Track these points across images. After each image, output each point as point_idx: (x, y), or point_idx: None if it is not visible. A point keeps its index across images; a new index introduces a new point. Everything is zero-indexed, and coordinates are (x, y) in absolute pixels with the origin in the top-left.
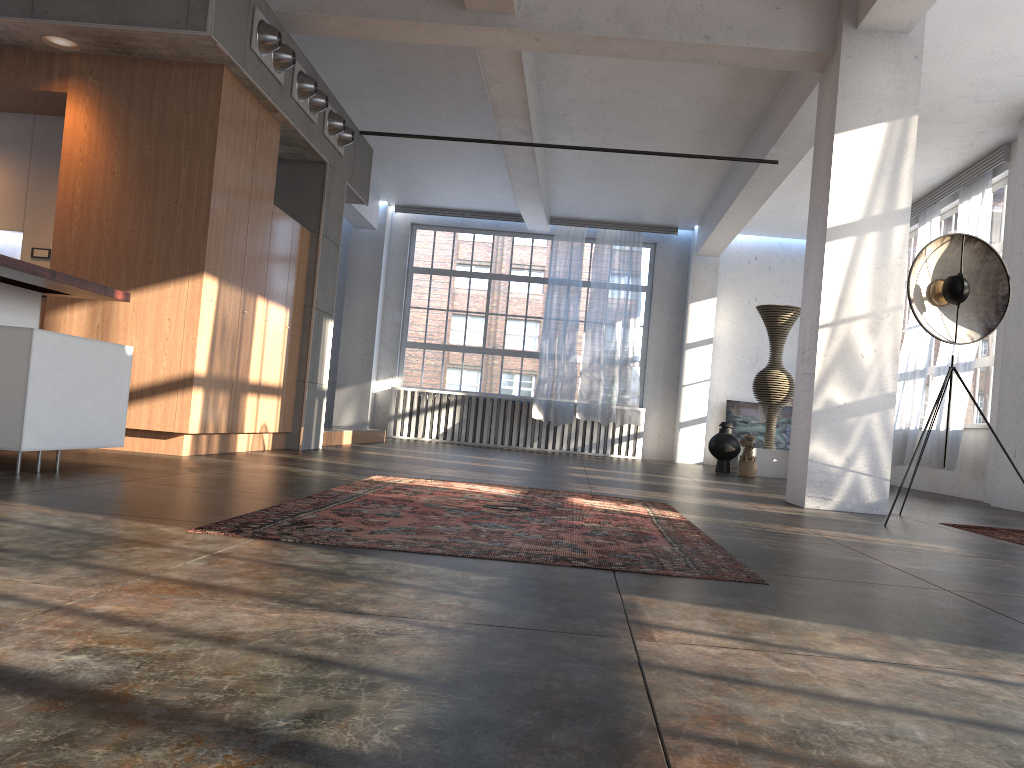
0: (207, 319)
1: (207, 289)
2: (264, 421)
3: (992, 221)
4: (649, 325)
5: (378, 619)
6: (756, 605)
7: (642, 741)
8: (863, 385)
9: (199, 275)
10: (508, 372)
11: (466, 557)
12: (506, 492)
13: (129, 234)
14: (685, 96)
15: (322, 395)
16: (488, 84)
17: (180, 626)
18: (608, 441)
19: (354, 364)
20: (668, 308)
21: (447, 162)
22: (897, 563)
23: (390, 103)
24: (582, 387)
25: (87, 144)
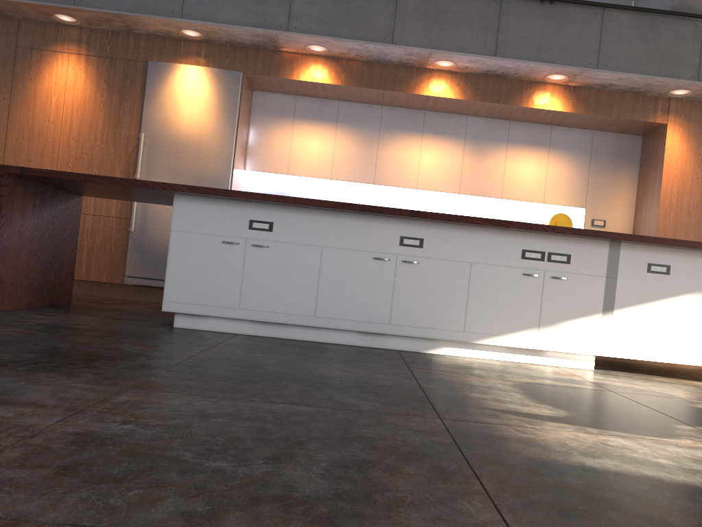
0: None
1: None
2: None
3: None
4: None
5: None
6: None
7: None
8: None
9: None
10: None
11: None
12: None
13: None
14: None
15: None
16: None
17: None
18: None
19: None
20: None
21: None
22: None
23: None
24: None
25: (680, 158)
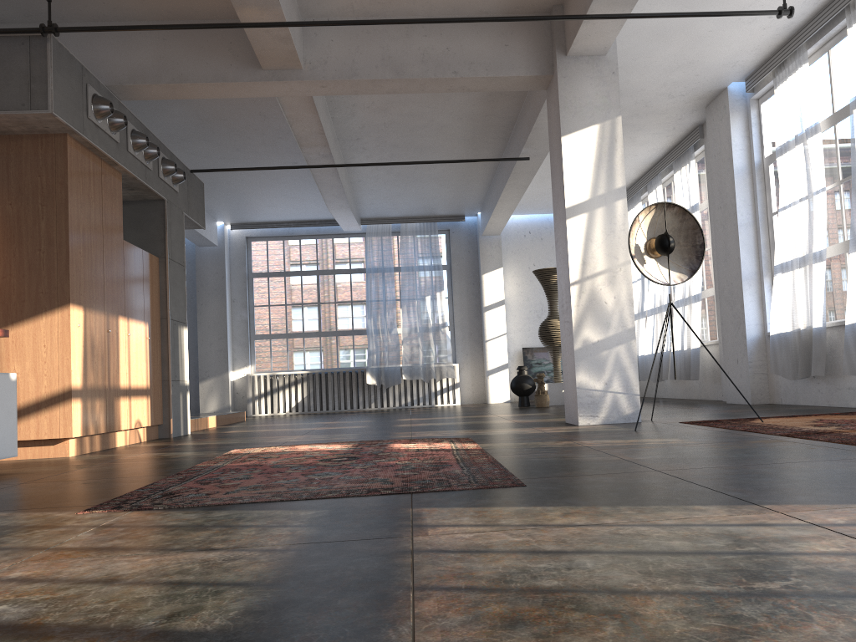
0: (77, 341)
1: (74, 317)
2: (137, 418)
3: (699, 184)
4: (452, 296)
5: (225, 551)
6: (511, 501)
7: (399, 596)
8: (609, 325)
9: (66, 306)
10: (343, 349)
11: (299, 500)
12: (340, 447)
13: (2, 280)
14: (450, 115)
15: (185, 390)
16: (290, 123)
17: (75, 577)
18: (432, 394)
19: (212, 359)
20: (466, 280)
21: (268, 185)
22: (630, 457)
23: (213, 144)
24: (405, 353)
25: None
